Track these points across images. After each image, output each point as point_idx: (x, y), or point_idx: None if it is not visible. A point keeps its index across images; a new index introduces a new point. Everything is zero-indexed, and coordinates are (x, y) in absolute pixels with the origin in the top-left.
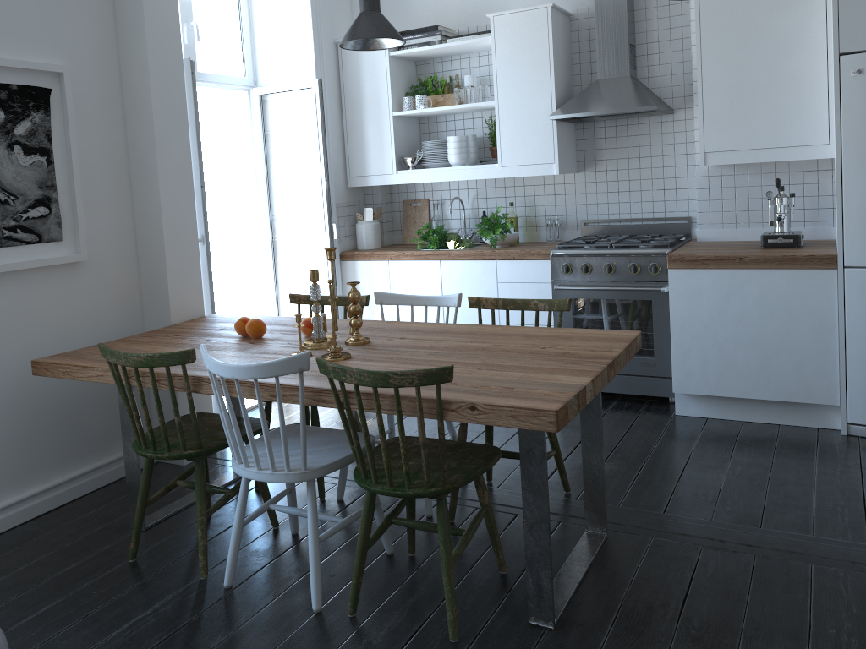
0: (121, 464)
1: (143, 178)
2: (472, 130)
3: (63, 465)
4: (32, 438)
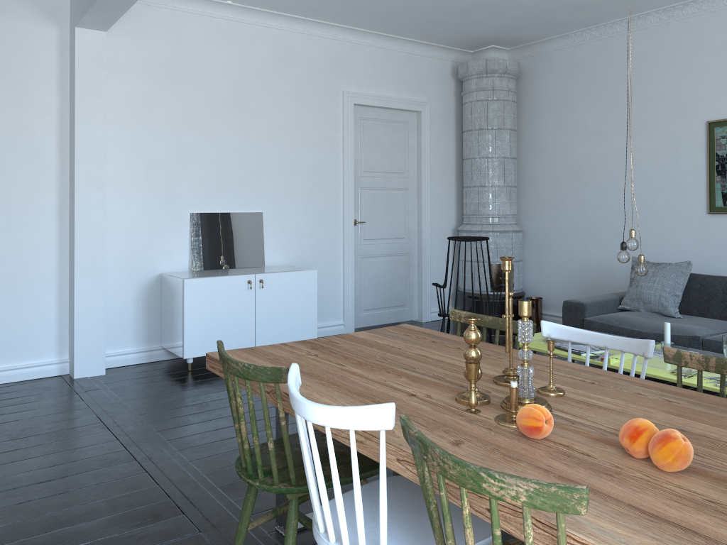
0: None
1: None
2: None
3: None
4: None
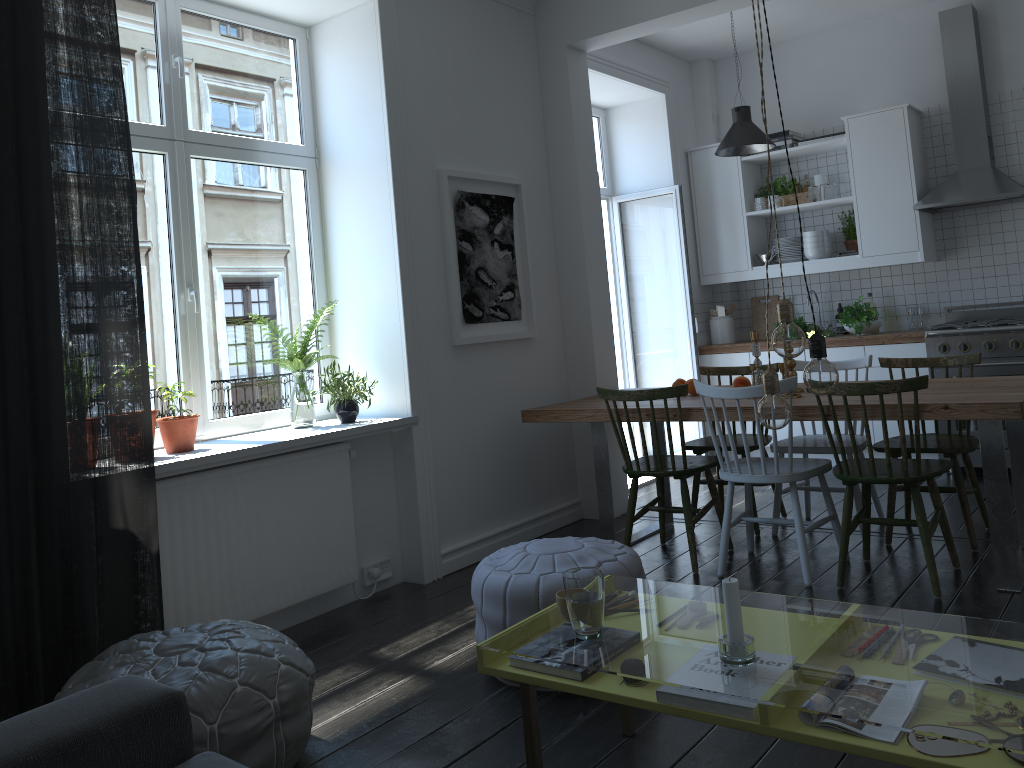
0: (560, 515)
1: (571, 270)
2: (822, 226)
3: (526, 507)
4: (508, 480)
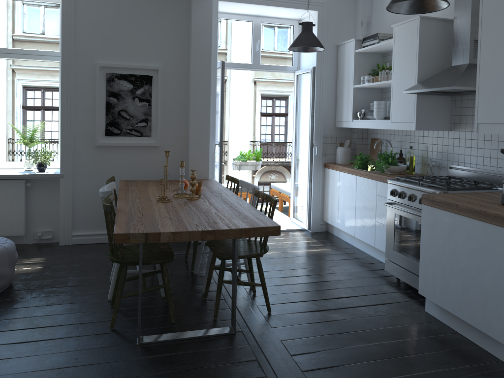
0: None
1: (188, 114)
2: None
3: None
4: None
